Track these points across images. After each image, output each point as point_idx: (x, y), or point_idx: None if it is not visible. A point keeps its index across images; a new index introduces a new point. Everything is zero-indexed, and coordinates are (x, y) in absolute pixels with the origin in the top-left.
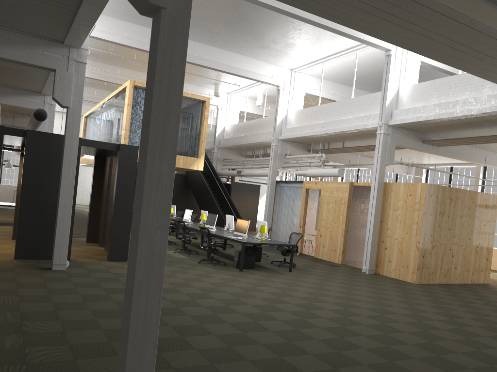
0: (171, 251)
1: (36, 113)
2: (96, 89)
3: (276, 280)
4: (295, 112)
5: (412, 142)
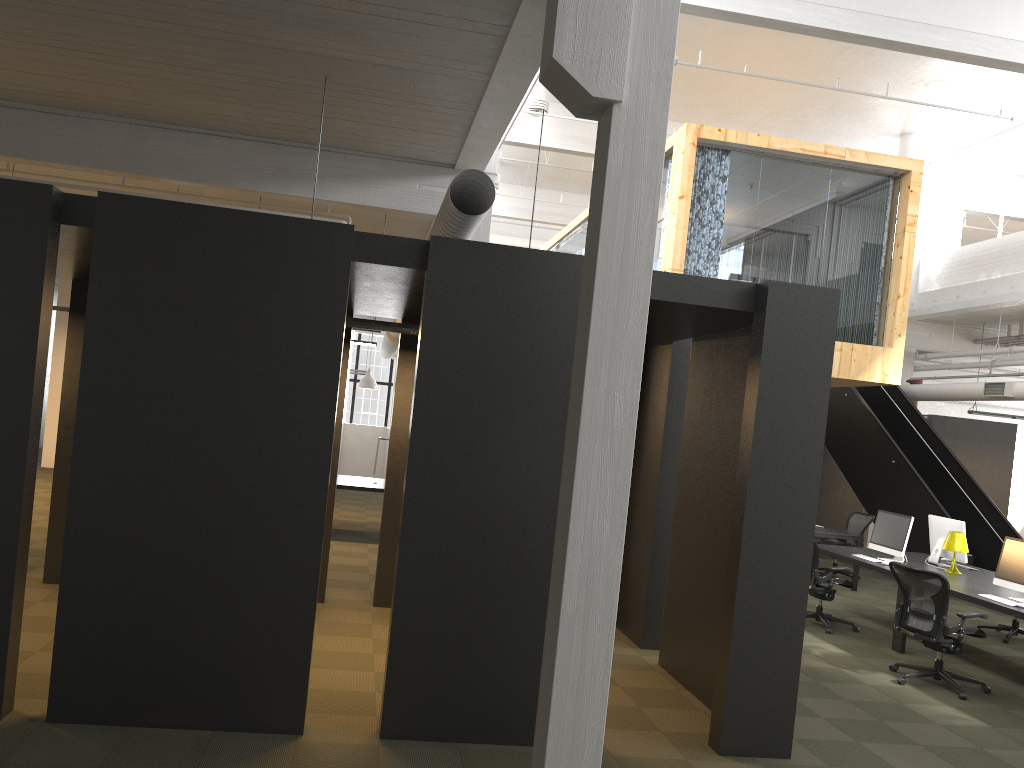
0: (876, 672)
1: (452, 198)
2: (561, 193)
3: None
4: None
5: None
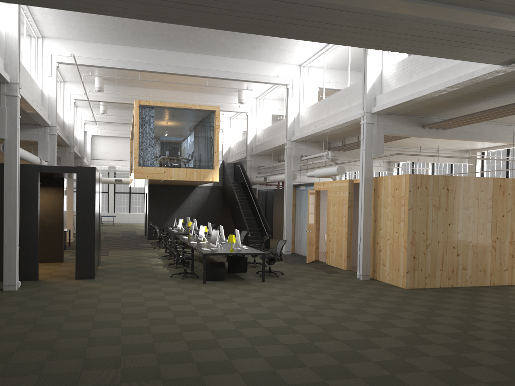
0: (162, 265)
1: None
2: None
3: (228, 291)
4: (305, 110)
5: (407, 129)
